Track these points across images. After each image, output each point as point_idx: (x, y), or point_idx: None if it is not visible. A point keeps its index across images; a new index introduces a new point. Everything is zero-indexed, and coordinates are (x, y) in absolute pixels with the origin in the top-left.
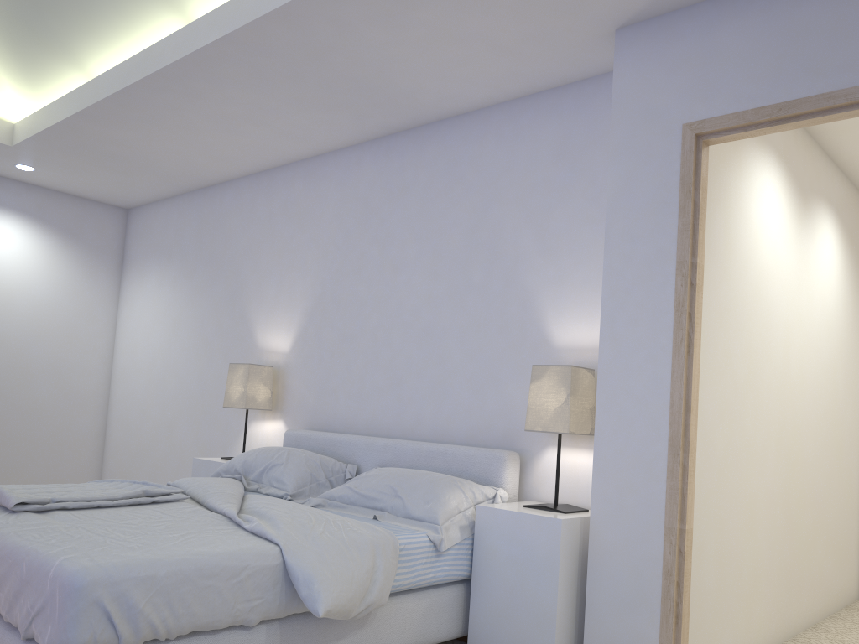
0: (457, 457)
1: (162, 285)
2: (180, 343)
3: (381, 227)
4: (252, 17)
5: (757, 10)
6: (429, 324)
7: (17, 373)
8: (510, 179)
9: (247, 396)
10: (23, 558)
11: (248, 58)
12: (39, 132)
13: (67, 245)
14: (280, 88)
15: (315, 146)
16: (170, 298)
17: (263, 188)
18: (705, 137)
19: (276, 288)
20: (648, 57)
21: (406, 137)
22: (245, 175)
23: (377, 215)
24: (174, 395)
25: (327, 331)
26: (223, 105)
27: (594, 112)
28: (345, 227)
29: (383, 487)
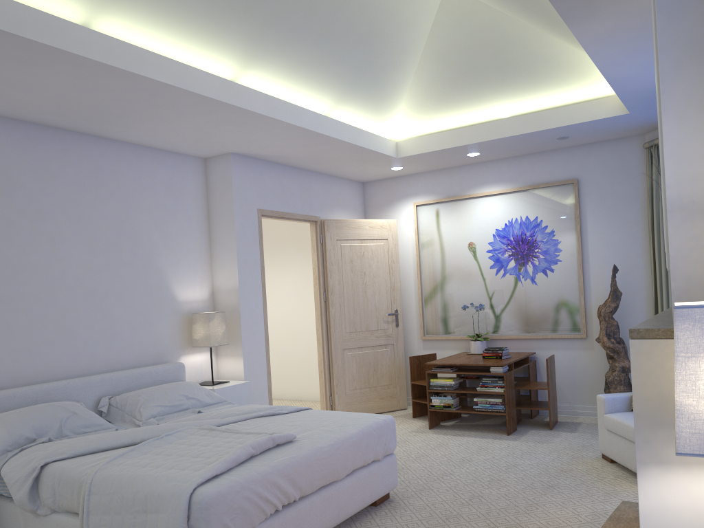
0: (159, 373)
1: None
2: None
3: (30, 203)
4: (202, 92)
5: (273, 172)
6: (93, 288)
7: None
8: (141, 197)
9: None
10: (372, 428)
11: (141, 89)
12: None
13: None
14: (90, 94)
15: None
16: None
17: None
18: (261, 216)
19: None
20: (243, 173)
21: (47, 131)
22: None
23: (24, 191)
24: None
25: None
26: (19, 72)
27: (184, 174)
28: None
29: (179, 397)
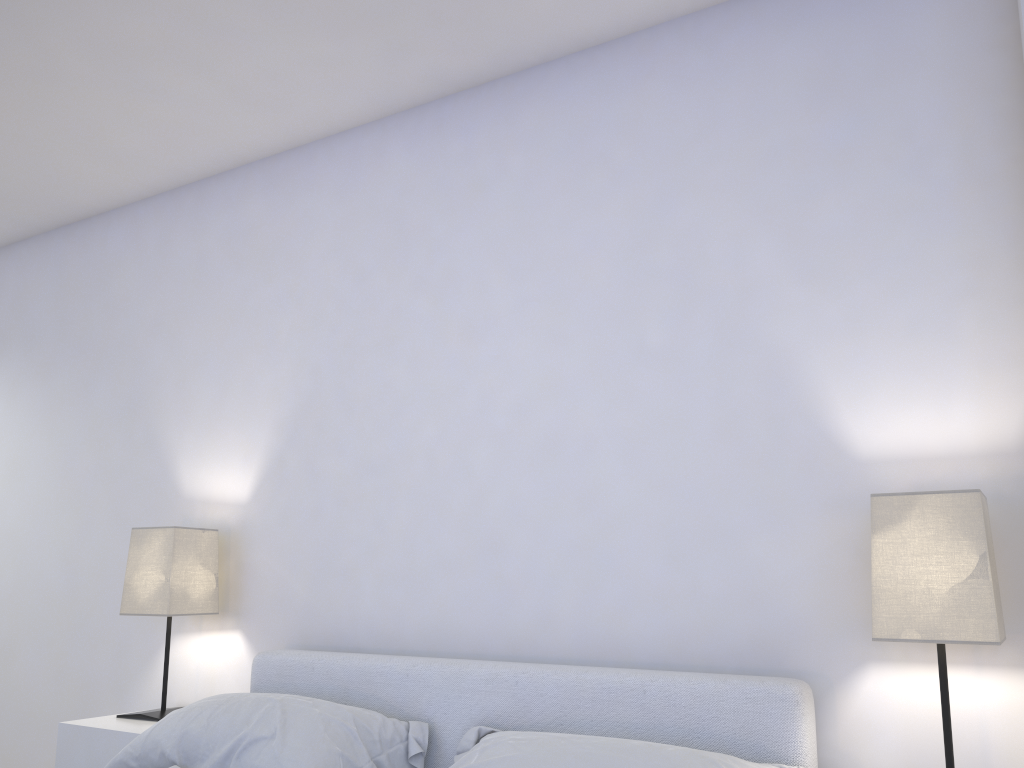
0: (674, 699)
1: None
2: (25, 497)
3: (433, 261)
4: None
5: None
6: (555, 432)
7: None
8: (712, 150)
9: (173, 590)
10: None
11: None
12: None
13: None
14: None
15: (293, 126)
16: (4, 419)
17: (186, 214)
18: None
19: (217, 385)
20: None
21: (475, 98)
22: (148, 196)
23: (424, 240)
24: (12, 592)
25: (329, 458)
26: (125, 13)
27: (891, 11)
28: (356, 267)
29: None
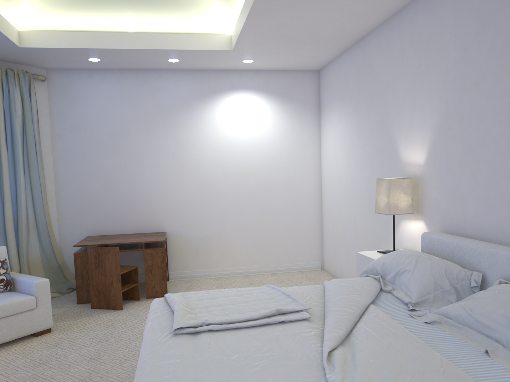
0: None
1: (340, 120)
2: (354, 161)
3: (497, 35)
4: None
5: None
6: None
7: (265, 190)
8: None
9: (390, 204)
10: None
11: None
12: (238, 36)
13: (284, 104)
14: None
15: None
16: (345, 129)
17: (395, 29)
18: None
19: (410, 111)
20: None
21: None
22: (382, 23)
23: (492, 24)
24: (353, 198)
25: (453, 144)
26: None
27: None
28: (462, 45)
29: (498, 316)
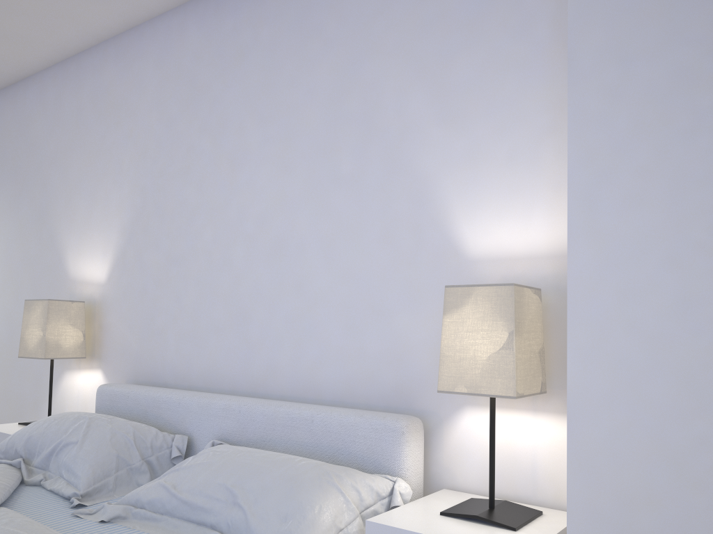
0: (329, 427)
1: None
2: None
3: (213, 110)
4: None
5: None
6: (282, 236)
7: None
8: (388, 21)
9: (48, 342)
10: None
11: None
12: None
13: None
14: None
15: (124, 11)
16: None
17: (70, 78)
18: None
19: (88, 201)
20: None
21: None
22: (49, 66)
23: (208, 95)
24: None
25: (150, 253)
26: None
27: None
28: (167, 116)
29: (215, 488)
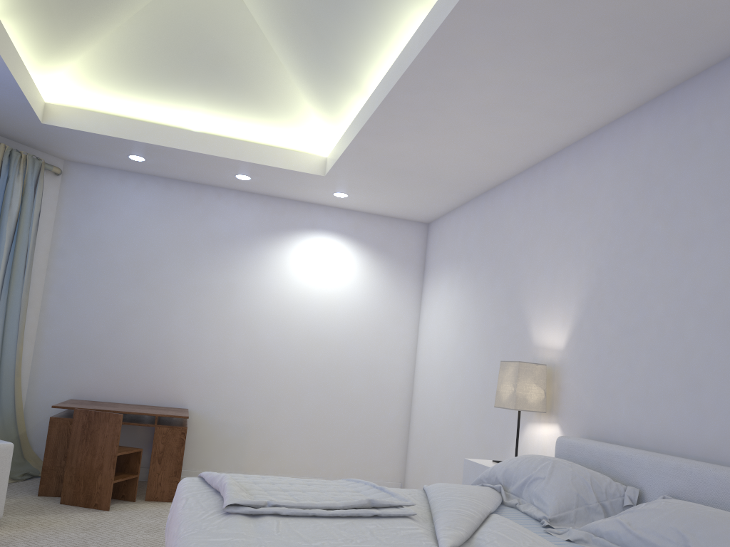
0: None
1: (452, 288)
2: (466, 342)
3: (666, 197)
4: None
5: None
6: None
7: (337, 369)
8: None
9: (517, 396)
10: None
11: (490, 24)
12: (338, 158)
13: (378, 258)
14: (532, 55)
15: (586, 122)
16: (458, 300)
17: (537, 180)
18: None
19: (550, 280)
20: None
21: (695, 83)
22: (520, 171)
23: (661, 184)
24: (460, 392)
25: (604, 324)
26: (479, 92)
27: None
28: (622, 204)
29: (667, 531)
